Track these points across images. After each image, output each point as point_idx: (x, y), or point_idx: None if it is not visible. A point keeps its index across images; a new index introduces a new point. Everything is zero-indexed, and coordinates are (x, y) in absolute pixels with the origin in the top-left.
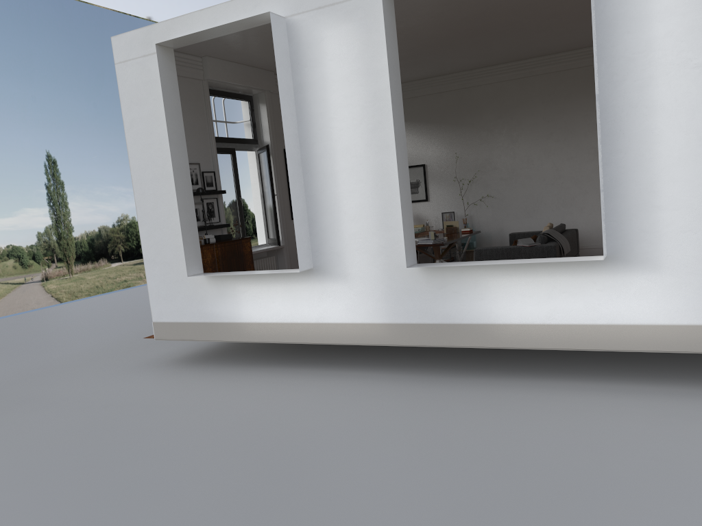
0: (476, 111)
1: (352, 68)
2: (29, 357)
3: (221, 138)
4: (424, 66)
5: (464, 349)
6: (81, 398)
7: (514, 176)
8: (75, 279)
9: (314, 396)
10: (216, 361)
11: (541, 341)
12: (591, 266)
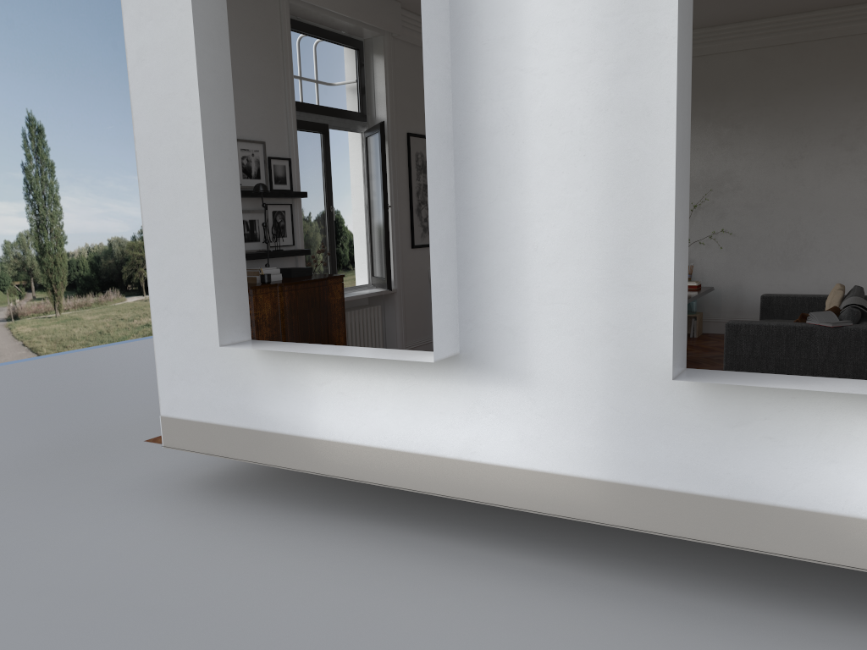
0: (715, 95)
1: None
2: None
3: (306, 105)
4: None
5: None
6: (7, 559)
7: (770, 202)
8: (64, 318)
9: (447, 623)
10: (268, 494)
11: None
12: None
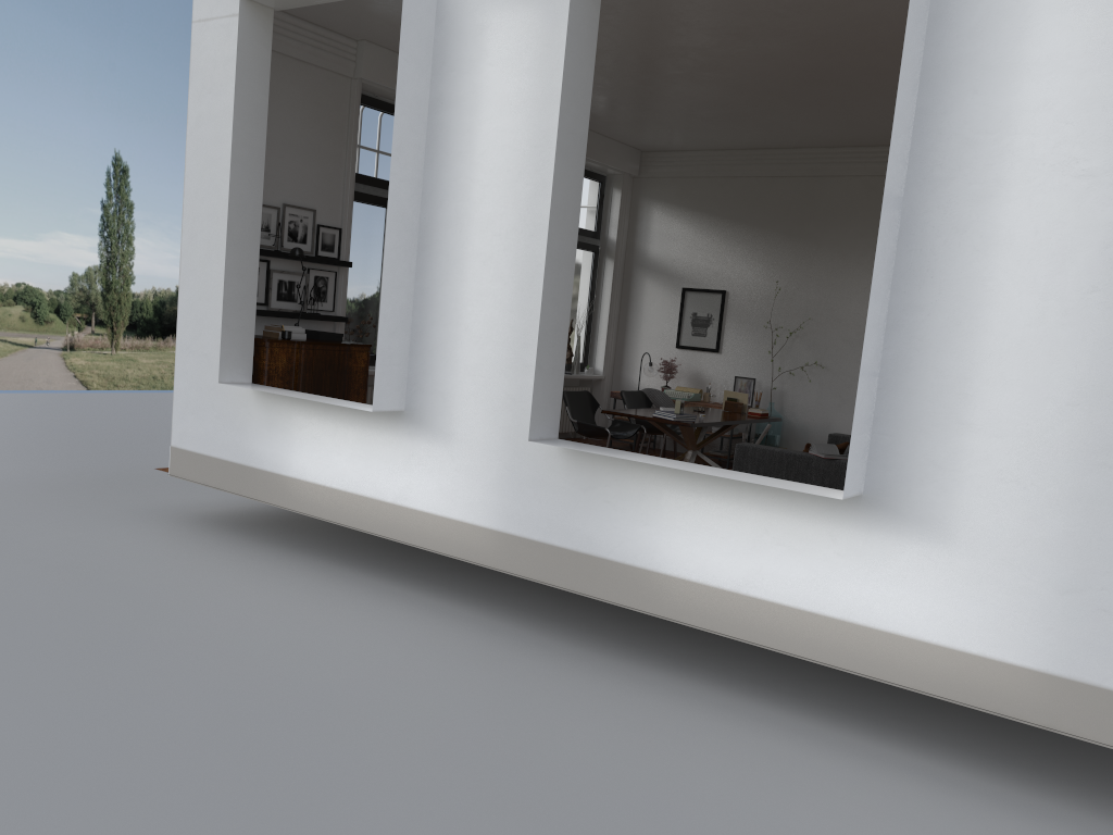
0: (826, 219)
1: (521, 84)
2: (9, 462)
3: (372, 179)
4: (745, 126)
5: None
6: (10, 539)
7: None
8: (119, 357)
9: (340, 623)
10: (255, 532)
11: (727, 622)
12: (833, 508)
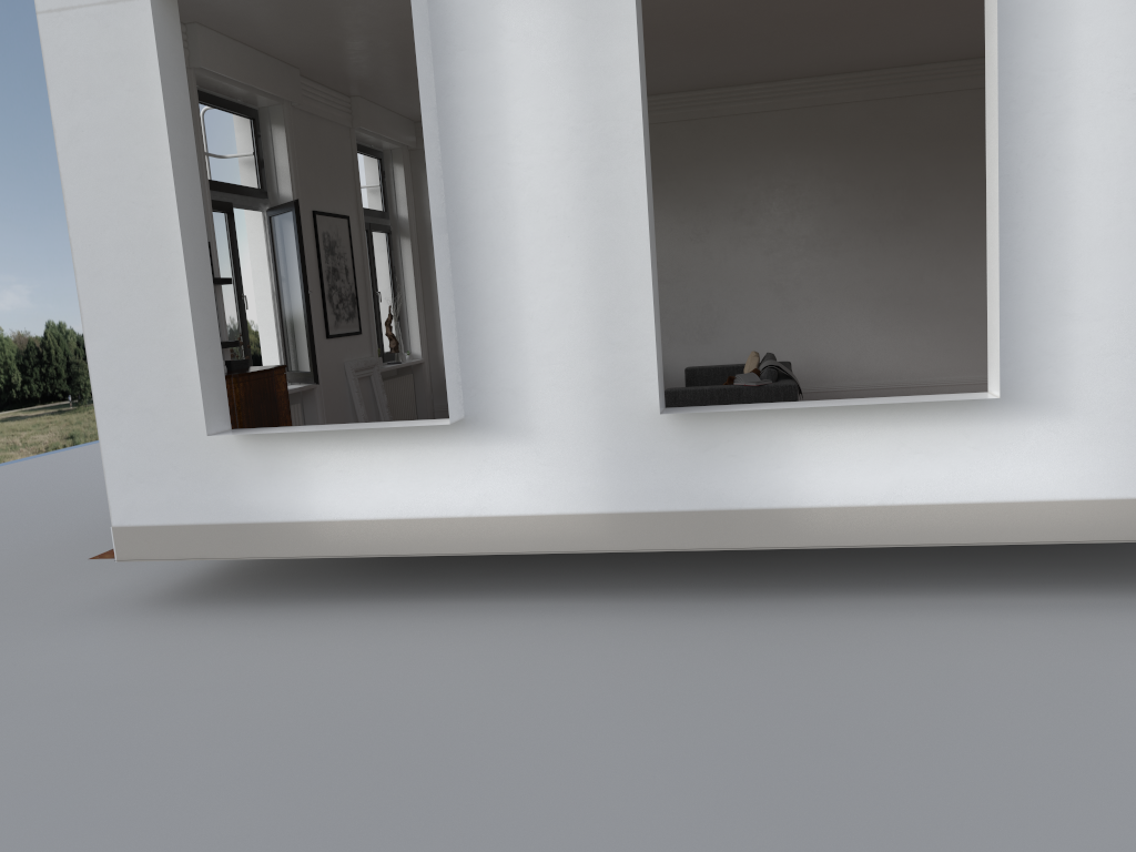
0: None
1: (555, 59)
2: None
3: (210, 182)
4: None
5: (695, 555)
6: None
7: (682, 277)
8: None
9: (491, 648)
10: (243, 598)
11: (877, 533)
12: (962, 410)
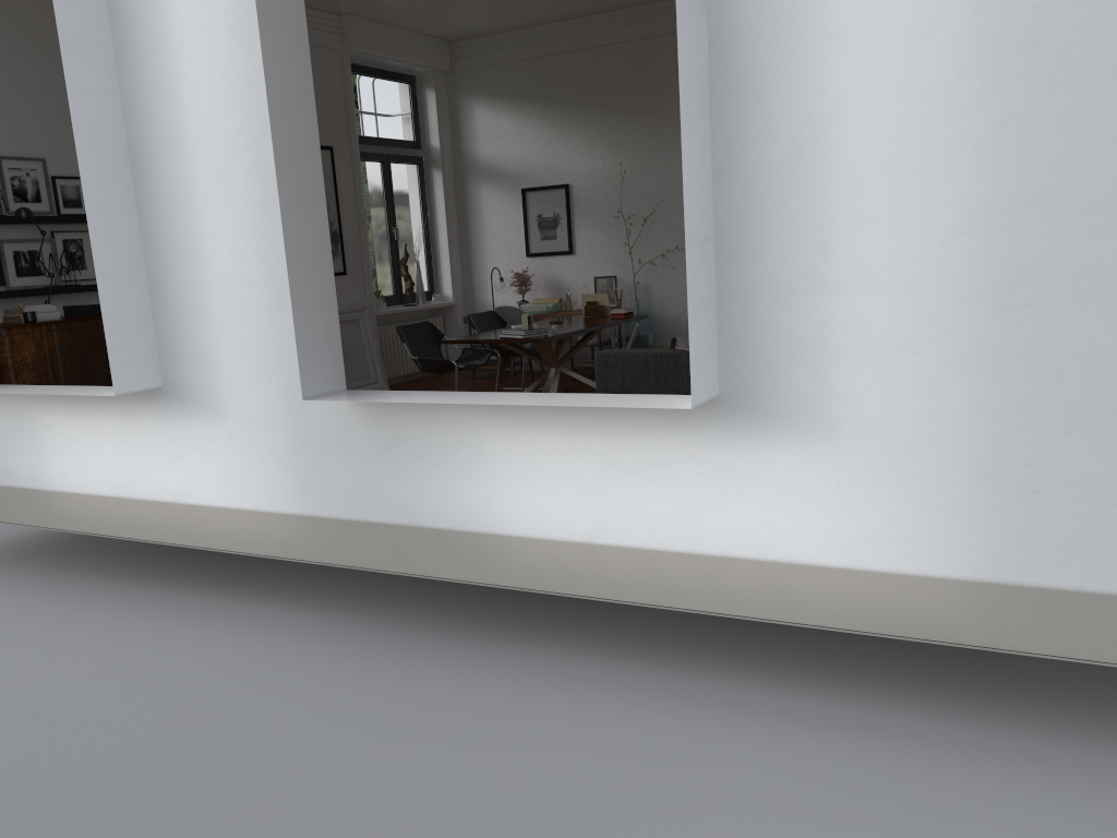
0: (661, 85)
1: None
2: None
3: None
4: None
5: None
6: None
7: None
8: None
9: (121, 667)
10: (40, 561)
11: (586, 581)
12: (687, 419)
